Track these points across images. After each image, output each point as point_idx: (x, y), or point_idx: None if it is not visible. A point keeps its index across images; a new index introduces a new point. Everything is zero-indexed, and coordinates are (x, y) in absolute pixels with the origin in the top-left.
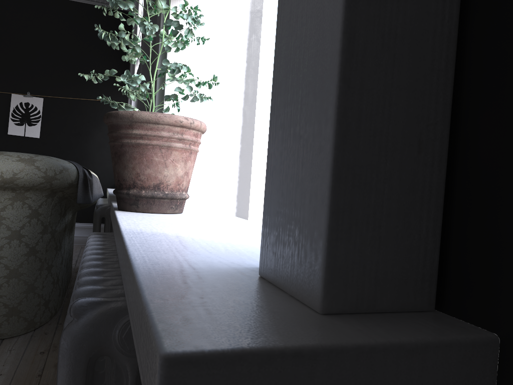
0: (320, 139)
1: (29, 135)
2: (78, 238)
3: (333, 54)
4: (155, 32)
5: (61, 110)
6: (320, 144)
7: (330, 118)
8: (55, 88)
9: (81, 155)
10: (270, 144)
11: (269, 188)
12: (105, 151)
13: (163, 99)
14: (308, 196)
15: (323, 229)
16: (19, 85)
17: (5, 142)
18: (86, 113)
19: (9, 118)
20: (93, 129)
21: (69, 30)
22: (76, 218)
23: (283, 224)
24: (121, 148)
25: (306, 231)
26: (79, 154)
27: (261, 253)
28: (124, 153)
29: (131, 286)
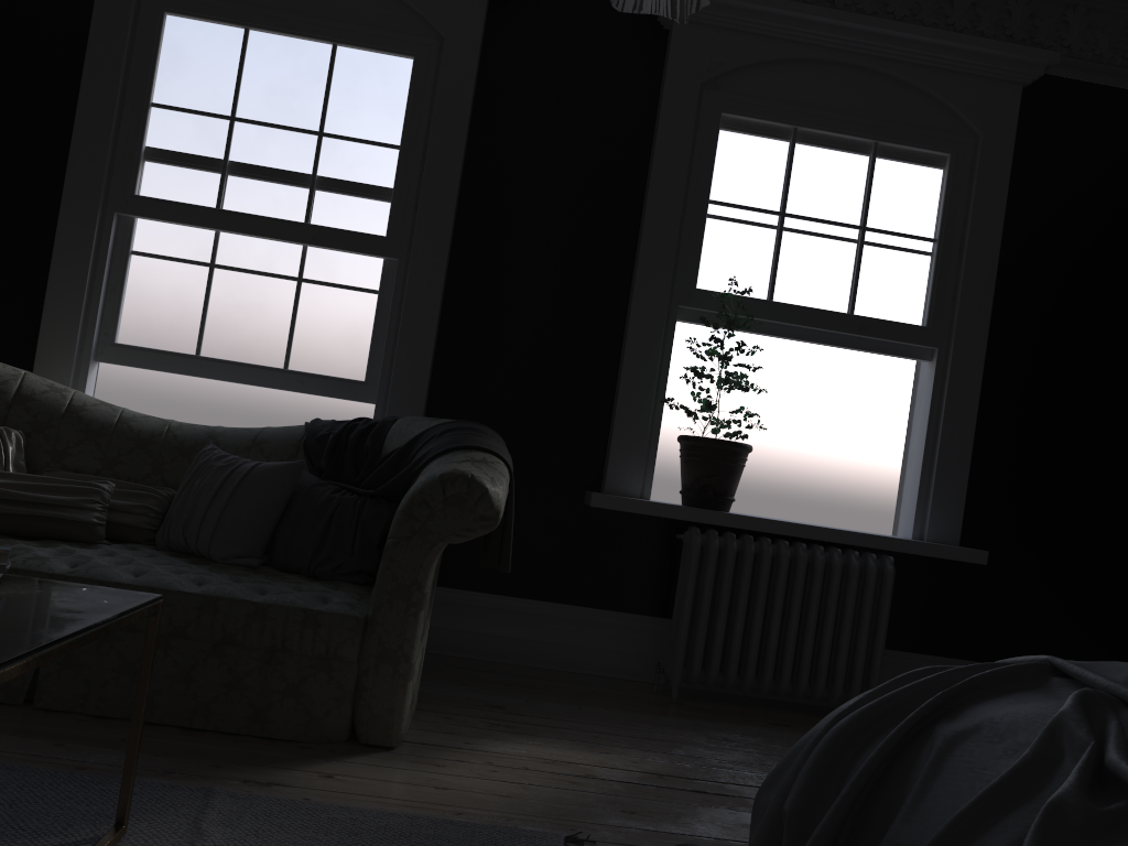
0: (958, 513)
1: None
2: None
3: (963, 498)
4: (451, 243)
5: None
6: (958, 514)
7: (962, 510)
8: None
9: None
10: (932, 508)
11: (932, 519)
12: None
13: (660, 406)
14: (953, 523)
15: (959, 530)
16: None
17: None
18: None
19: None
20: None
21: None
22: None
23: (941, 528)
24: (737, 468)
25: (953, 530)
26: None
27: (927, 535)
28: (737, 471)
29: (931, 547)
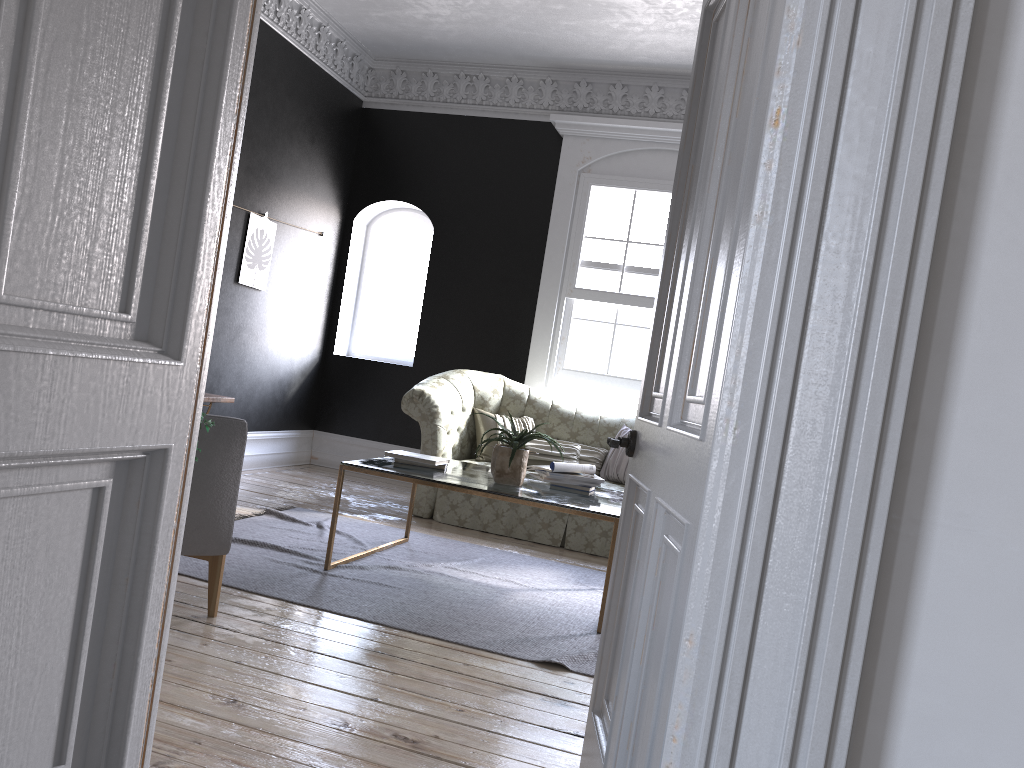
0: None
1: (257, 285)
2: (279, 456)
3: None
4: None
5: (287, 245)
6: None
7: None
8: (287, 208)
9: (294, 321)
10: None
11: None
12: (313, 315)
13: None
14: None
15: None
16: (257, 198)
17: (233, 296)
18: (307, 253)
19: (244, 255)
20: (309, 279)
21: (310, 113)
22: (277, 424)
23: None
24: None
25: None
26: (293, 318)
27: None
28: None
29: None
